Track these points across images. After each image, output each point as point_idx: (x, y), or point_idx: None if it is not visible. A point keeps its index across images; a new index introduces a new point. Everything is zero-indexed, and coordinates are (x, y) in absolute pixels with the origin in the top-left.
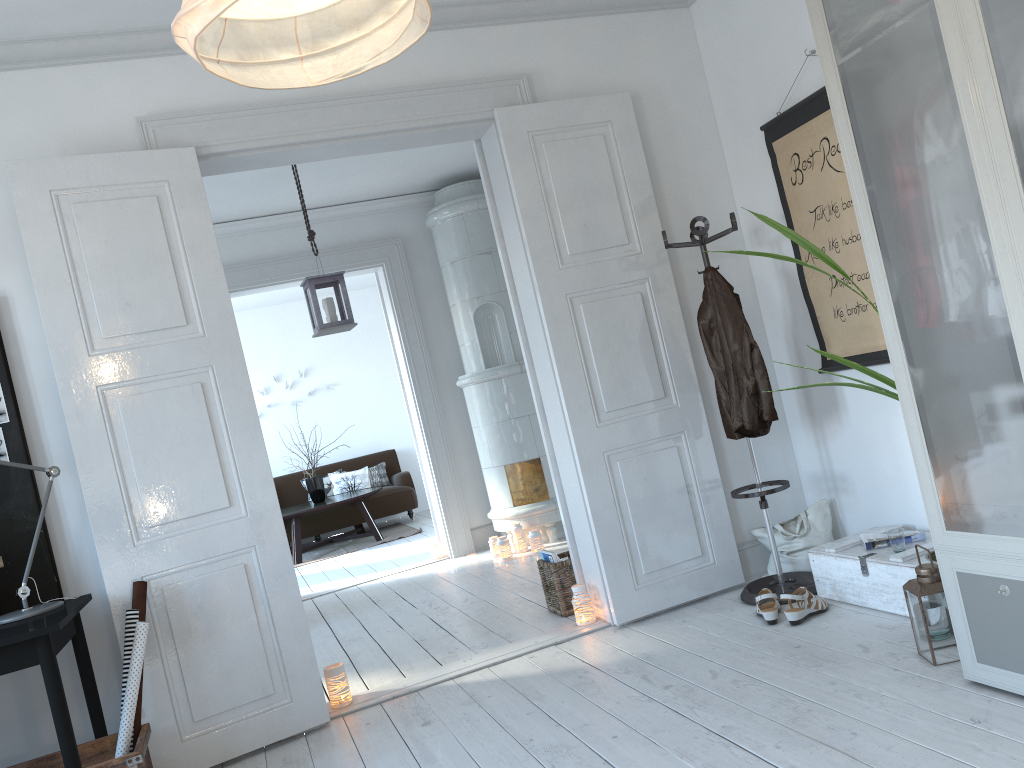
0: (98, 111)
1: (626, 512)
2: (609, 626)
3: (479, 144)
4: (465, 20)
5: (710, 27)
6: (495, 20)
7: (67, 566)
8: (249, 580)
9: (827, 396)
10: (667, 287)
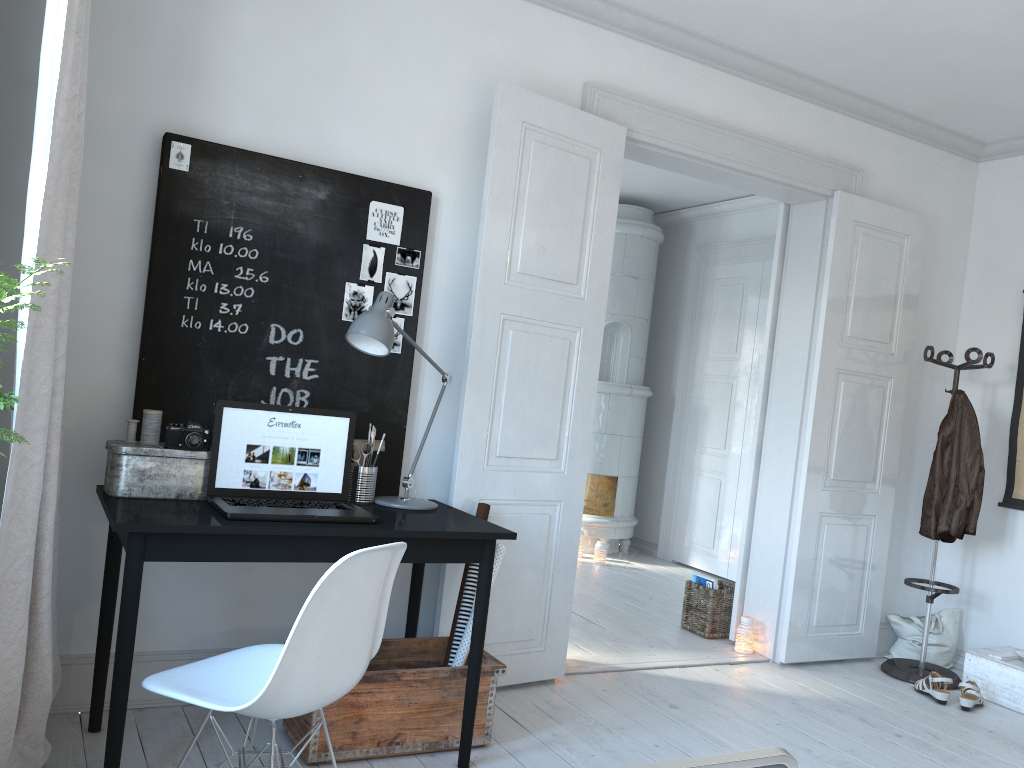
0: (559, 61)
1: (817, 569)
2: (768, 661)
3: (786, 208)
4: (839, 105)
5: (996, 188)
6: (856, 114)
7: (405, 465)
8: (547, 530)
9: (994, 526)
10: (901, 390)
